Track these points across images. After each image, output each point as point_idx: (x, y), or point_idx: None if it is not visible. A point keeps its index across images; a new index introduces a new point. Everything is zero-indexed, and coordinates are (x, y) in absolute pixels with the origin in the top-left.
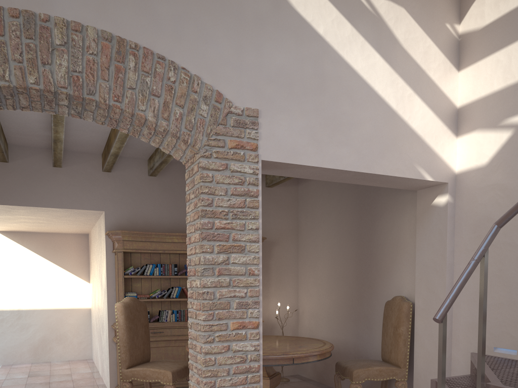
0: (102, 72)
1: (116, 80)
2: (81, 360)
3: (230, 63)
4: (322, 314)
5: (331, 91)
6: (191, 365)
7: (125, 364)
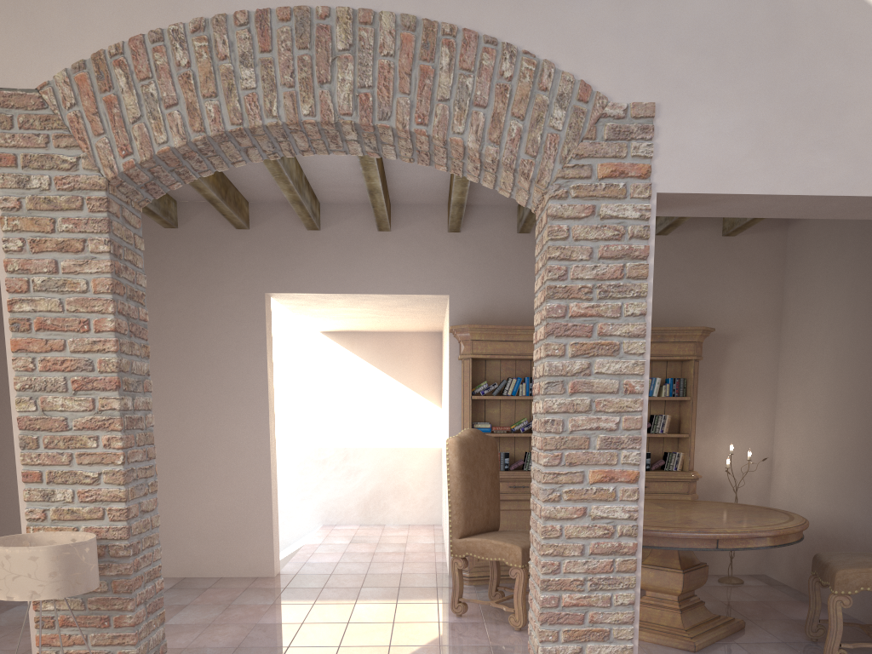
0: (401, 81)
1: (420, 90)
2: (426, 525)
3: (607, 29)
4: (813, 468)
5: (805, 45)
6: (532, 535)
7: (458, 531)
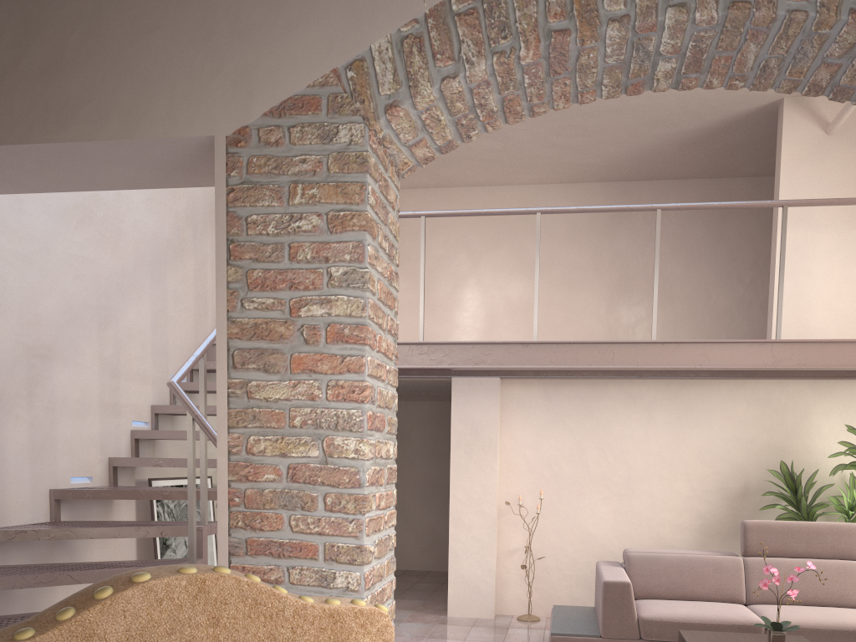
0: None
1: None
2: None
3: None
4: None
5: None
6: None
7: None
